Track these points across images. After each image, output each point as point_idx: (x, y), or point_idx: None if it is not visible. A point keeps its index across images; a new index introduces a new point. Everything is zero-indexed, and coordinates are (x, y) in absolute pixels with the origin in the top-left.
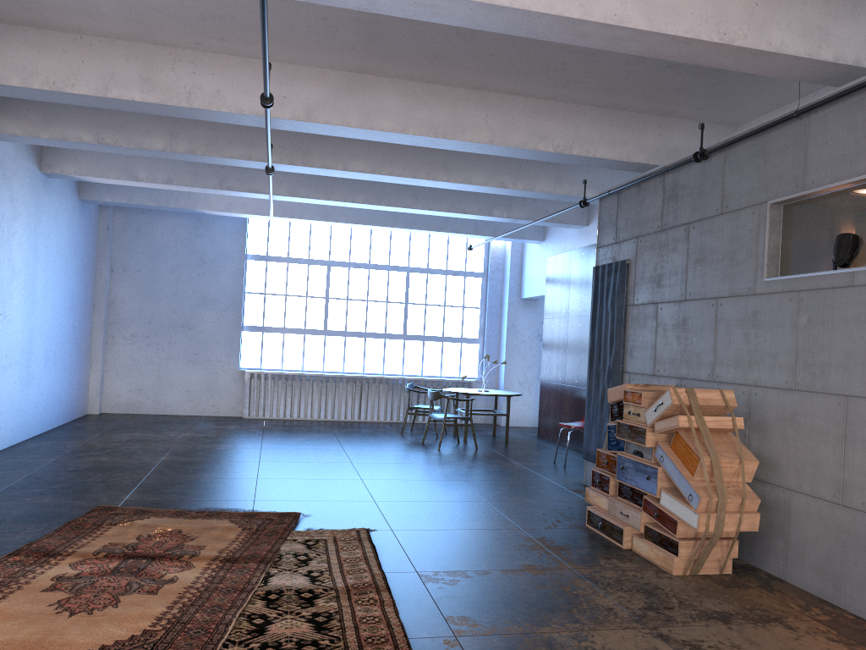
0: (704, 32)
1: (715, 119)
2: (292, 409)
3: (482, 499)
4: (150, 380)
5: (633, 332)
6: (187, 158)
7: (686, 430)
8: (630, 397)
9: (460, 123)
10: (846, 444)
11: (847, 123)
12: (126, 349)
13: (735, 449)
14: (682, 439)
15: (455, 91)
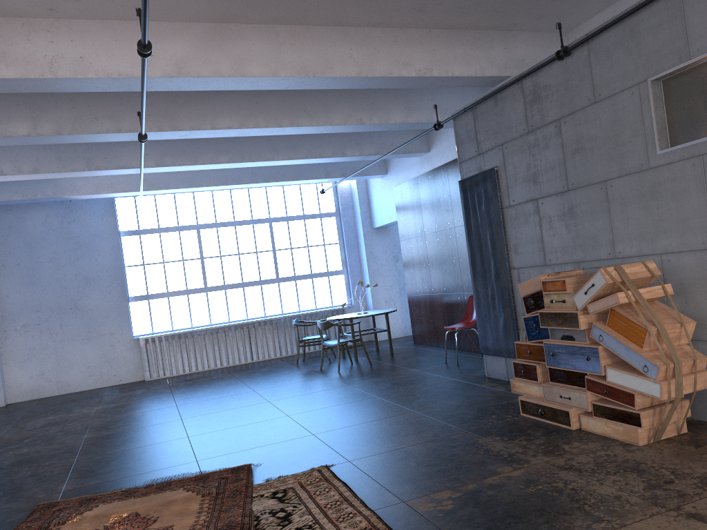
0: None
1: (550, 28)
2: (189, 363)
3: (410, 410)
4: (49, 364)
5: (515, 230)
6: (54, 141)
7: (621, 306)
8: (551, 286)
9: (327, 60)
10: None
11: None
12: (20, 340)
13: (670, 315)
14: (620, 315)
15: (317, 30)
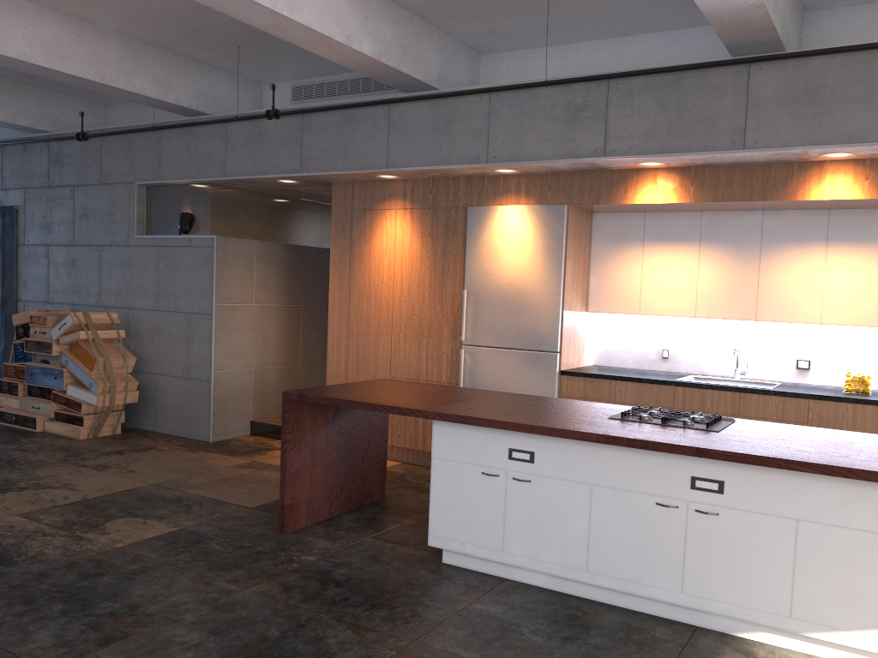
0: (89, 74)
1: (89, 98)
2: None
3: None
4: None
5: (26, 267)
6: None
7: (85, 341)
8: (36, 320)
9: None
10: (190, 342)
11: (185, 144)
12: None
13: (120, 351)
14: (82, 347)
15: None
